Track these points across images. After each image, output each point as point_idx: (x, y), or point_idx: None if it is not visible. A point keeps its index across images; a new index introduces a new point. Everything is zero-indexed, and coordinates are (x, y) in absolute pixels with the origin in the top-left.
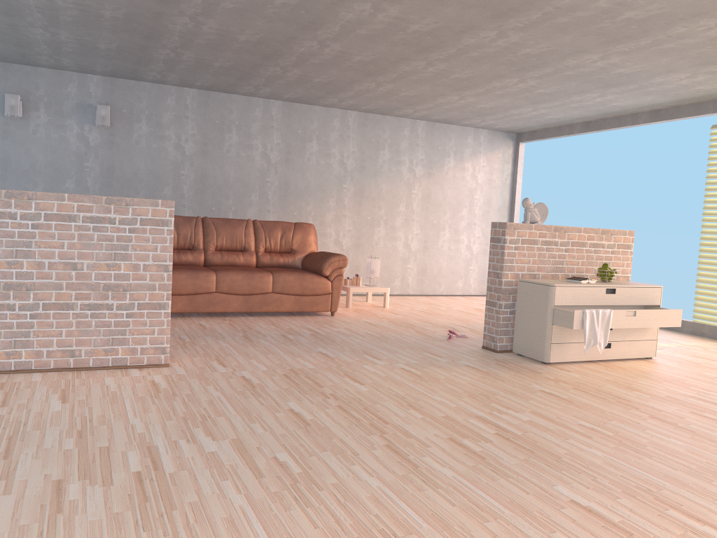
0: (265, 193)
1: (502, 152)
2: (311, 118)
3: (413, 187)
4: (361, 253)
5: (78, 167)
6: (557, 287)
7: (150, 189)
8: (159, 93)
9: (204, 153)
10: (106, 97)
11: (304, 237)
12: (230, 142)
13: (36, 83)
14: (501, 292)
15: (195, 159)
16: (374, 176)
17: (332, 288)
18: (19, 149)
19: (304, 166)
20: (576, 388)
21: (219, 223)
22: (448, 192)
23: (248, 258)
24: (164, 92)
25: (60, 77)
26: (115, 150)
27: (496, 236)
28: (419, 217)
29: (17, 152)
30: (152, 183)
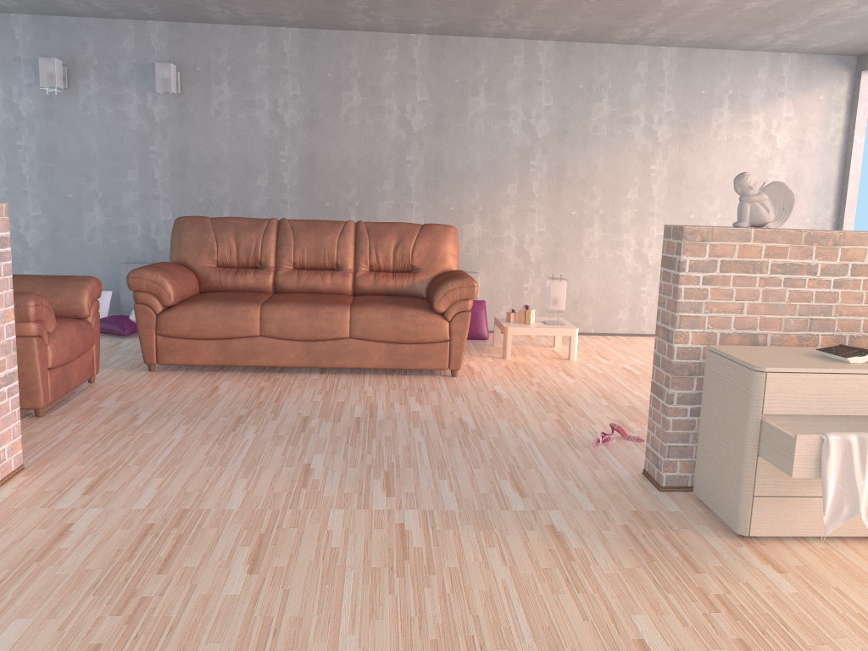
0: (405, 179)
1: (826, 91)
2: (475, 58)
3: (653, 160)
4: (561, 268)
5: (142, 152)
6: (770, 374)
7: (237, 179)
8: (244, 39)
9: (311, 123)
10: (173, 52)
11: (432, 247)
12: (349, 105)
13: (82, 39)
14: (671, 371)
15: (299, 133)
16: (584, 144)
17: (450, 333)
18: (67, 132)
19: (465, 135)
20: (746, 643)
21: (301, 227)
22: (718, 166)
23: (339, 280)
24: (251, 36)
25: (112, 28)
26: (189, 127)
27: (669, 255)
28: (663, 209)
29: (65, 136)
30: (240, 170)
